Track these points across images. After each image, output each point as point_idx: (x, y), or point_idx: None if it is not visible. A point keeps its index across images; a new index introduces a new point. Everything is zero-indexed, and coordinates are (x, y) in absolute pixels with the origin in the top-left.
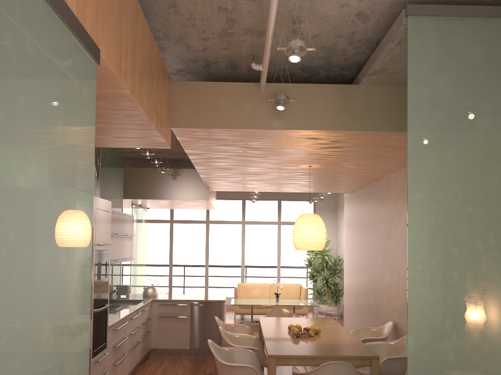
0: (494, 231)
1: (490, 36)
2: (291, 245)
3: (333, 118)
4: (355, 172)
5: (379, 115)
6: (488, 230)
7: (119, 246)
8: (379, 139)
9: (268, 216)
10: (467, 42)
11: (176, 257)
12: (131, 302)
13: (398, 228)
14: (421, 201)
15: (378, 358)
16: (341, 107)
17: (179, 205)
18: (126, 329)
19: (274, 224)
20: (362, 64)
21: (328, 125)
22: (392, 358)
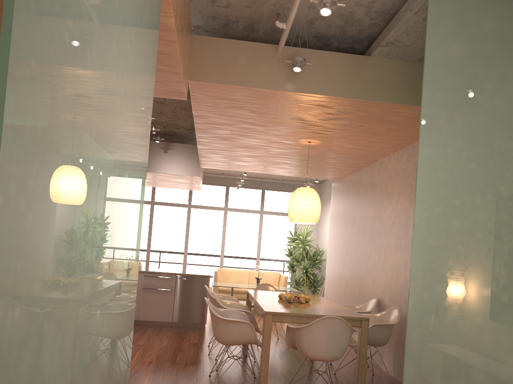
0: (492, 187)
1: (500, 11)
2: (272, 235)
3: (345, 86)
4: (351, 152)
5: (387, 87)
6: (486, 186)
7: None
8: (384, 112)
9: (251, 204)
10: (480, 14)
11: (155, 239)
12: None
13: (388, 209)
14: (430, 155)
15: (368, 319)
16: (352, 76)
17: (166, 182)
18: None
19: (257, 213)
20: (374, 38)
21: (339, 92)
22: (378, 324)
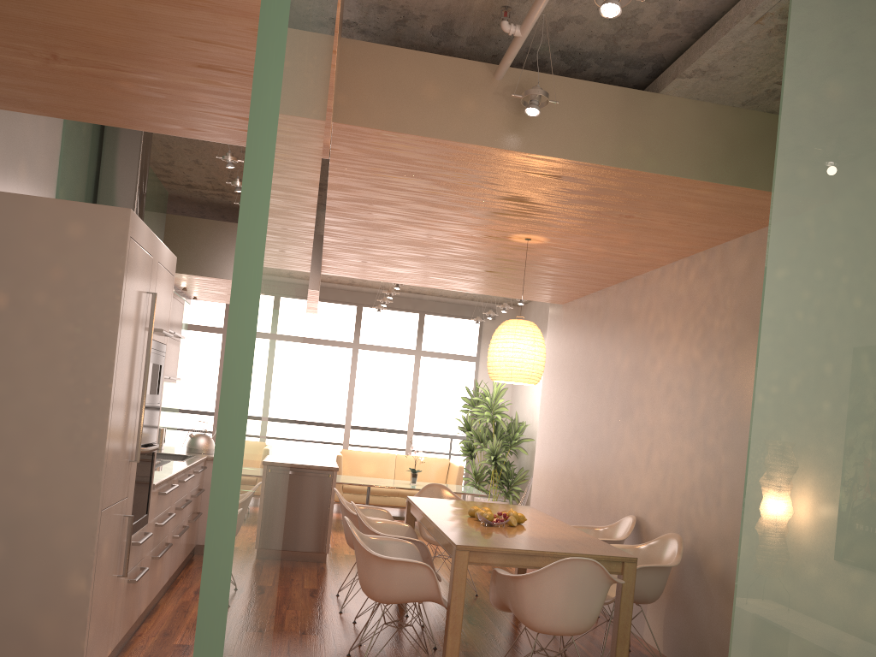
0: None
1: None
2: (436, 393)
3: (613, 146)
4: (597, 260)
5: (687, 150)
6: None
7: None
8: (675, 194)
9: (400, 339)
10: None
11: None
12: (167, 457)
13: (658, 361)
14: (786, 282)
15: (635, 561)
16: (626, 128)
17: None
18: (172, 499)
19: (410, 354)
20: (664, 61)
21: (602, 155)
22: (647, 566)
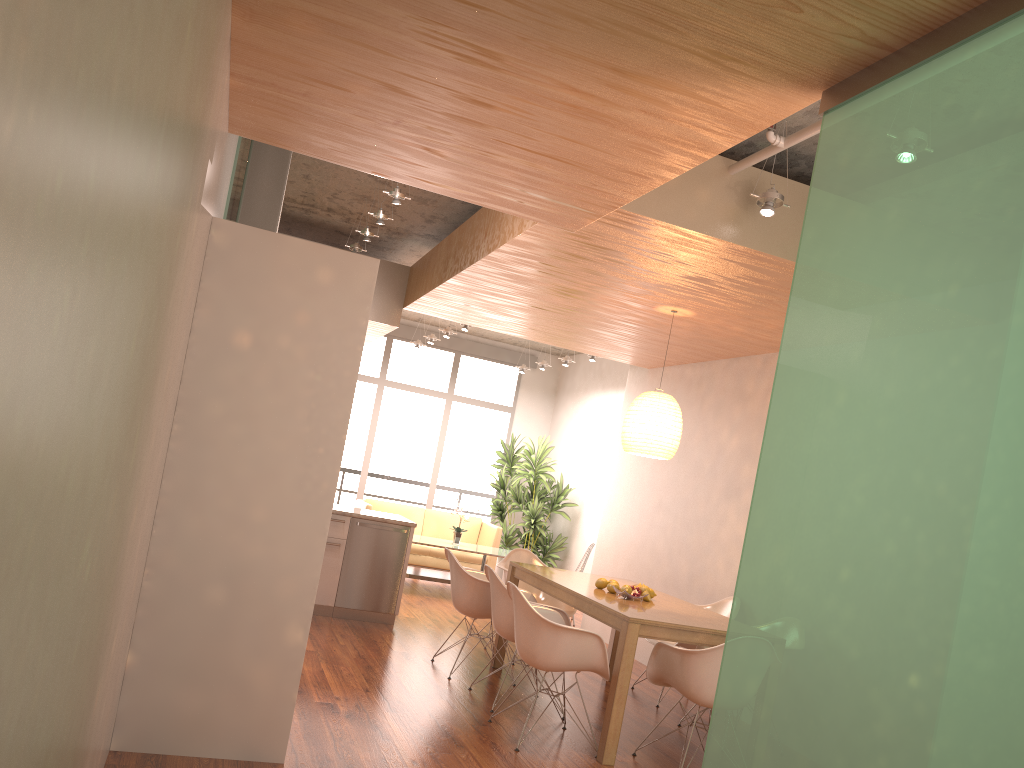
0: None
1: None
2: (465, 443)
3: None
4: (727, 337)
5: None
6: None
7: None
8: None
9: (431, 379)
10: None
11: None
12: None
13: None
14: None
15: None
16: None
17: None
18: None
19: (440, 397)
20: None
21: None
22: None
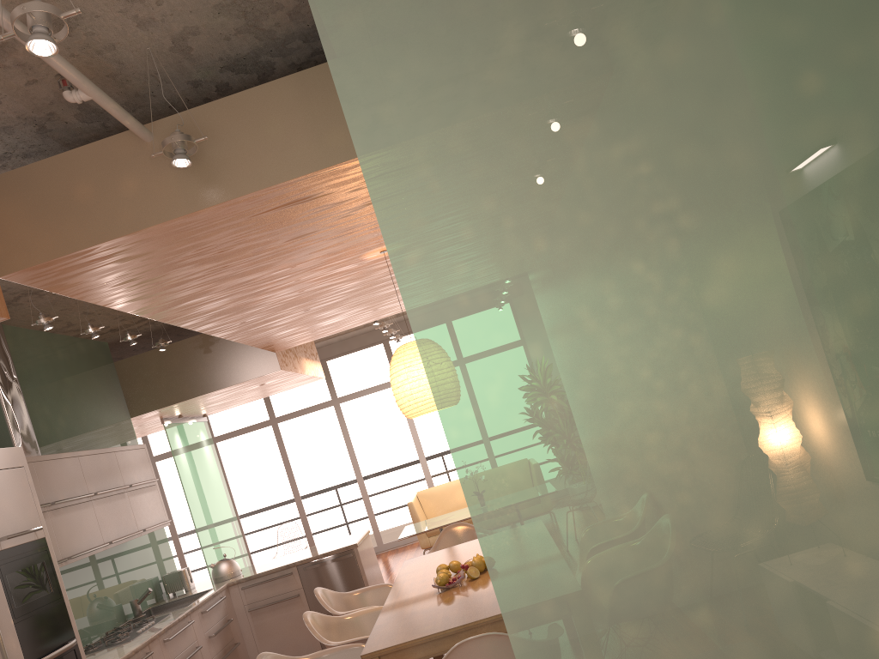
0: (613, 277)
1: None
2: None
3: (309, 146)
4: None
5: None
6: (597, 280)
7: (118, 511)
8: None
9: None
10: None
11: (302, 479)
12: (190, 600)
13: None
14: (425, 266)
15: None
16: (317, 118)
17: (247, 393)
18: None
19: None
20: None
21: (302, 163)
22: None
